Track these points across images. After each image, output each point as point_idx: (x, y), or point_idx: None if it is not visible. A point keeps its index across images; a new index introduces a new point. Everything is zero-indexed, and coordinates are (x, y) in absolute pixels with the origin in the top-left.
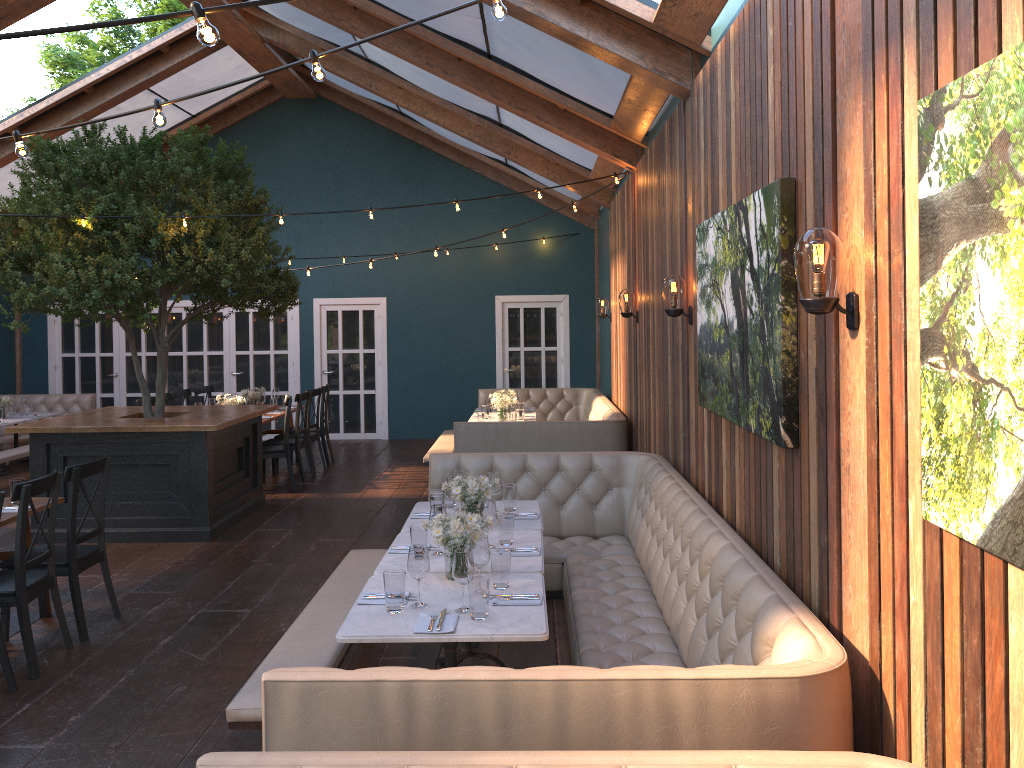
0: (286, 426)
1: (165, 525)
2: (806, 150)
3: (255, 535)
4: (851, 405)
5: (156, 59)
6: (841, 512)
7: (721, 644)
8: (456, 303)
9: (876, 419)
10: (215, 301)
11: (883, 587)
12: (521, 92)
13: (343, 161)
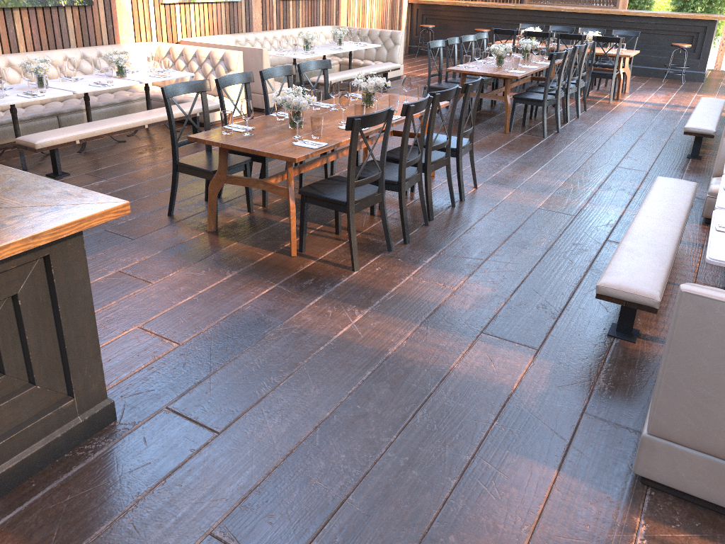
0: None
1: None
2: None
3: None
4: None
5: None
6: (117, 16)
7: None
8: None
9: None
10: None
11: (141, 25)
12: None
13: None
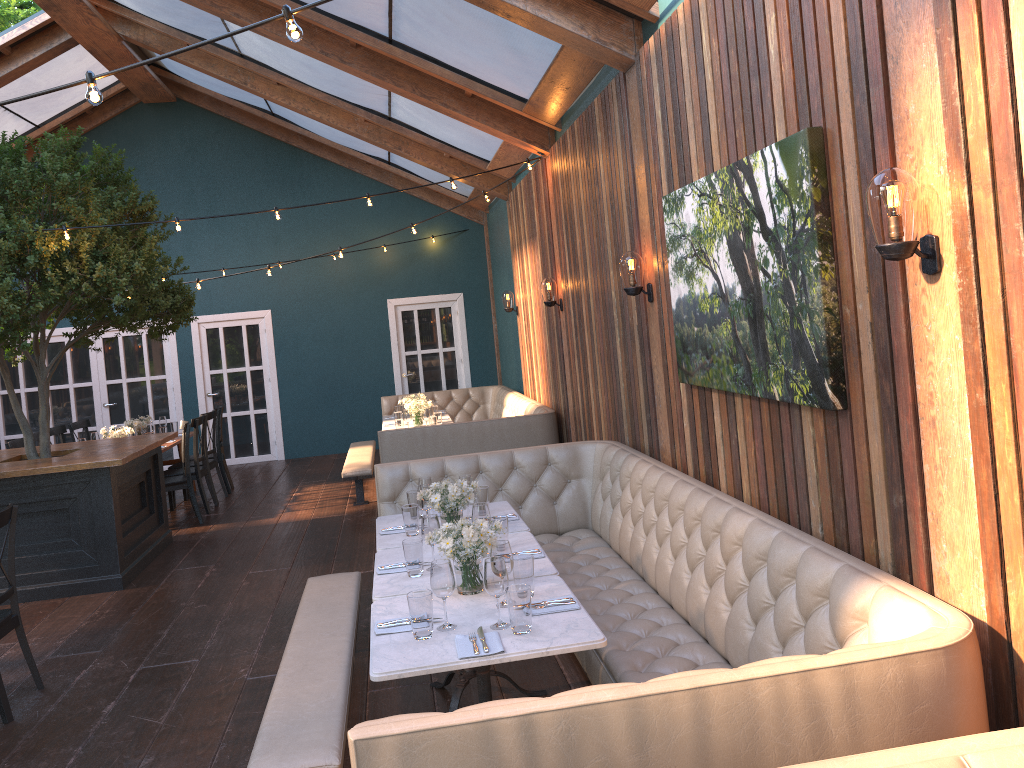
0: (186, 454)
1: (68, 577)
2: (839, 95)
3: (174, 576)
4: (933, 354)
5: None
6: (923, 469)
7: (782, 625)
8: (346, 310)
9: (982, 363)
10: (100, 323)
11: (1007, 540)
12: (425, 79)
13: (212, 168)
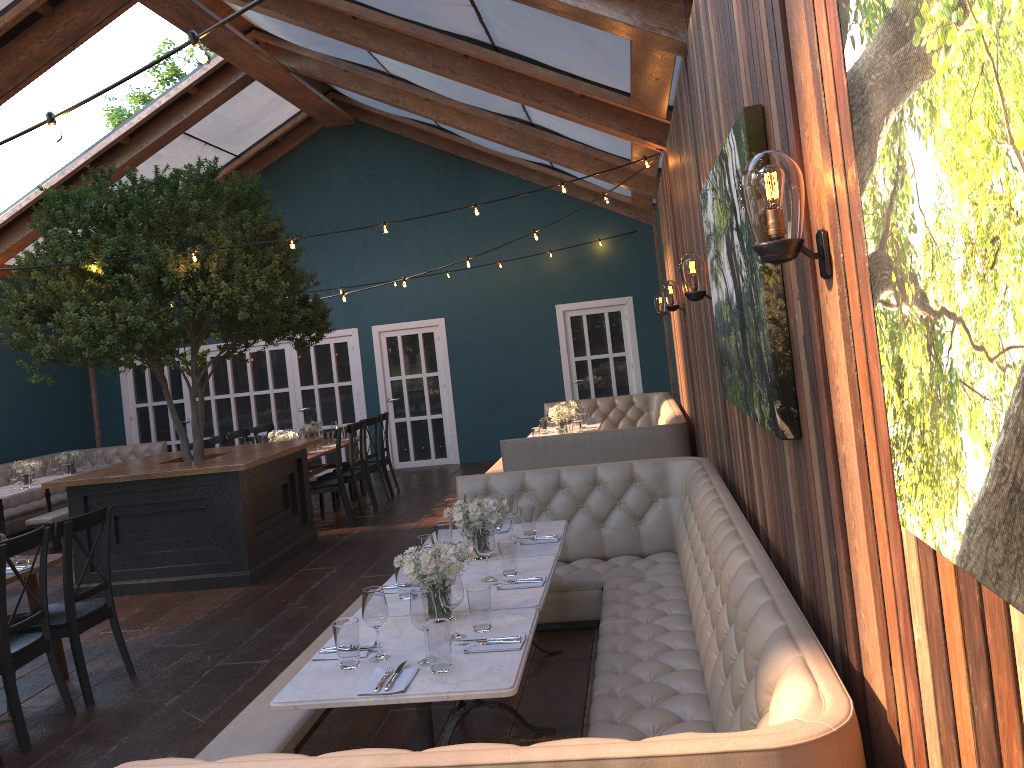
0: (337, 458)
1: (205, 572)
2: (766, 66)
3: (298, 576)
4: (838, 377)
5: (186, 102)
6: (845, 517)
7: (732, 688)
8: (516, 317)
9: (858, 391)
10: (245, 336)
11: (888, 618)
12: (534, 82)
13: (388, 184)
